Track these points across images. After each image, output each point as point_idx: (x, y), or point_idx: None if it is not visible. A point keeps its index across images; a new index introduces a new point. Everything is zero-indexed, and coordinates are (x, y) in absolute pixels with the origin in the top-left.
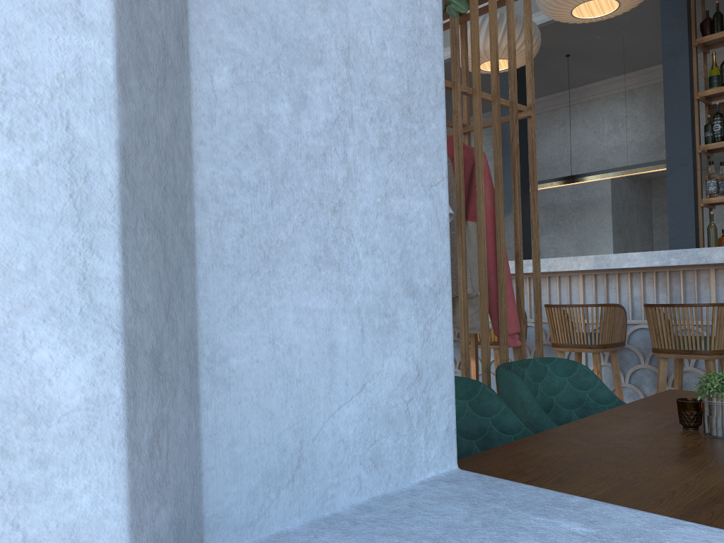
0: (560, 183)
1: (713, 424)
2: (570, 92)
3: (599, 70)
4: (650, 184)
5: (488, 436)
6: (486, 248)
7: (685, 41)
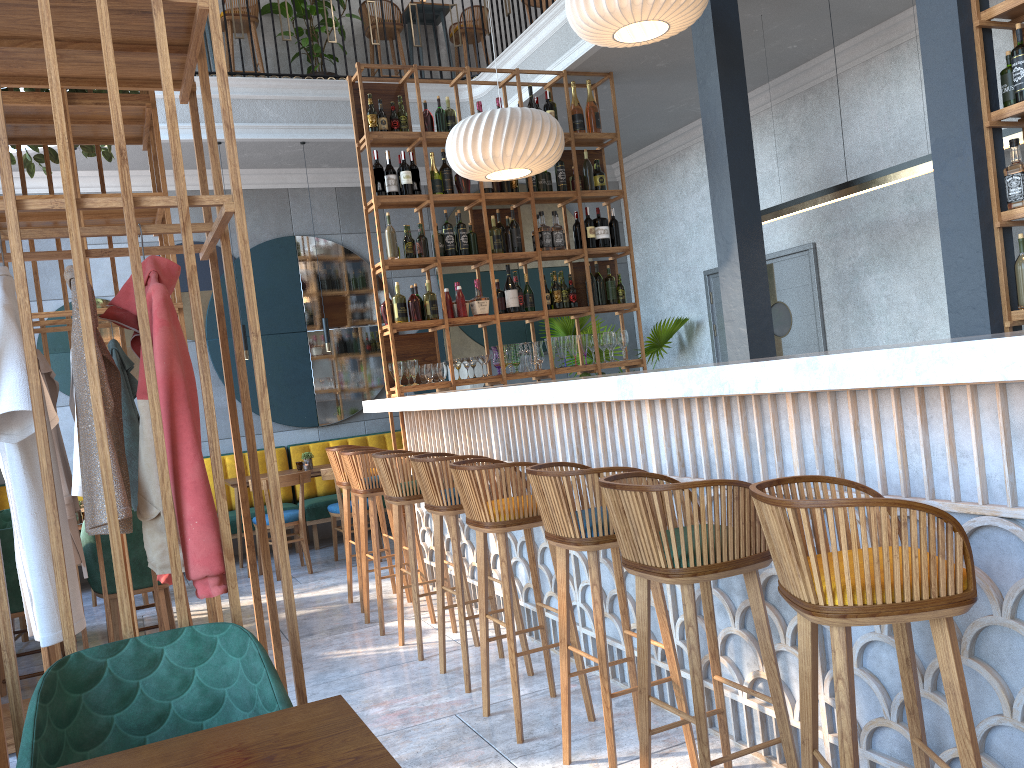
0: (830, 197)
1: None
2: (885, 26)
3: None
4: None
5: None
6: (108, 453)
7: None
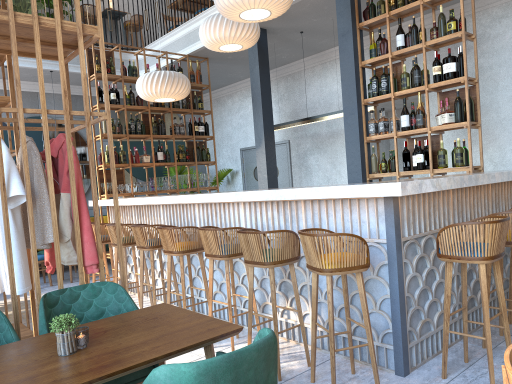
0: (300, 123)
1: (57, 347)
2: (321, 54)
3: (332, 39)
4: (387, 116)
5: (2, 344)
6: (56, 213)
7: (350, 25)
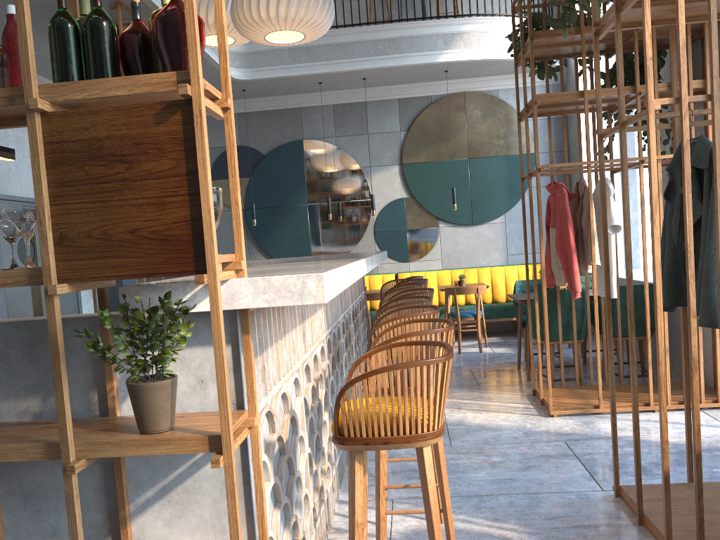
0: None
1: None
2: None
3: None
4: None
5: None
6: None
7: None
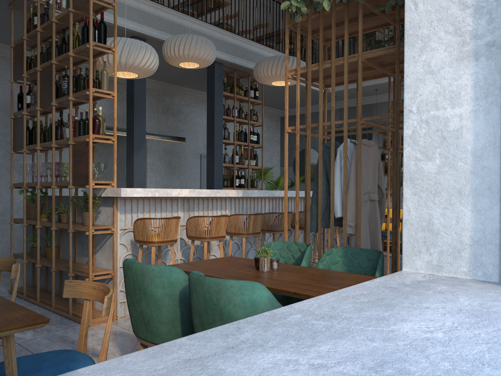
0: (123, 133)
1: None
2: None
3: None
4: None
5: None
6: None
7: (222, 91)
